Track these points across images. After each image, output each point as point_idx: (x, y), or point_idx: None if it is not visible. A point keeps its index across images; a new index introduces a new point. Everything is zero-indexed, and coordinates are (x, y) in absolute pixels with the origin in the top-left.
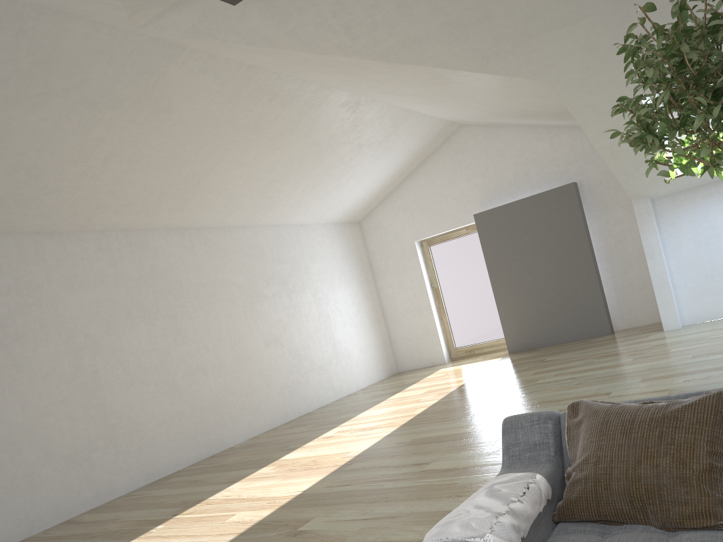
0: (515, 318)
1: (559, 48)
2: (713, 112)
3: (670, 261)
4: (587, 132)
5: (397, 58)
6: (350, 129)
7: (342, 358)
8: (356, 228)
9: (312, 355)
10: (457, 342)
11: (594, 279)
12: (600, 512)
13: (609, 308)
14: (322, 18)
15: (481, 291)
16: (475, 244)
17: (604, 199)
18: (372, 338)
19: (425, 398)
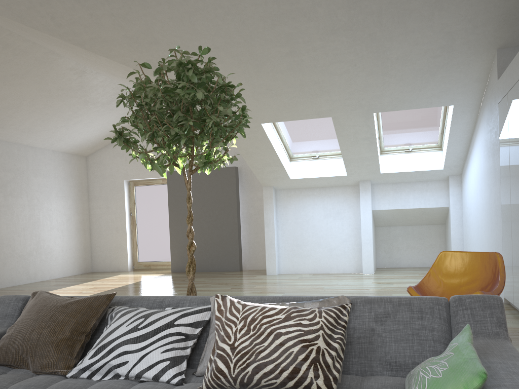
0: (180, 248)
1: None
2: (147, 135)
3: (279, 231)
4: None
5: (92, 49)
6: (77, 88)
7: (43, 252)
8: (82, 160)
9: (15, 245)
10: (140, 258)
11: (235, 232)
12: (6, 359)
13: (243, 254)
14: (32, 4)
15: (164, 226)
16: (167, 192)
17: (253, 182)
18: (75, 243)
19: (87, 291)
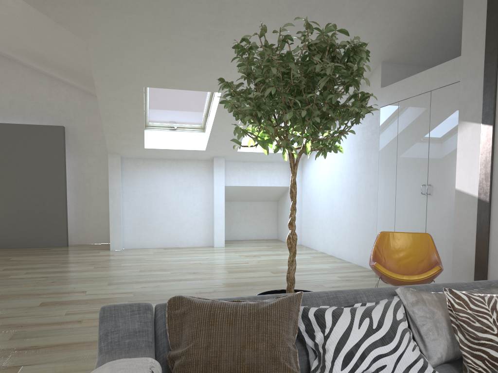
0: None
1: (105, 23)
2: (301, 113)
3: (124, 203)
4: (99, 93)
5: None
6: None
7: None
8: None
9: None
10: None
11: (62, 202)
12: None
13: (68, 226)
14: None
15: None
16: None
17: (83, 146)
18: None
19: None
